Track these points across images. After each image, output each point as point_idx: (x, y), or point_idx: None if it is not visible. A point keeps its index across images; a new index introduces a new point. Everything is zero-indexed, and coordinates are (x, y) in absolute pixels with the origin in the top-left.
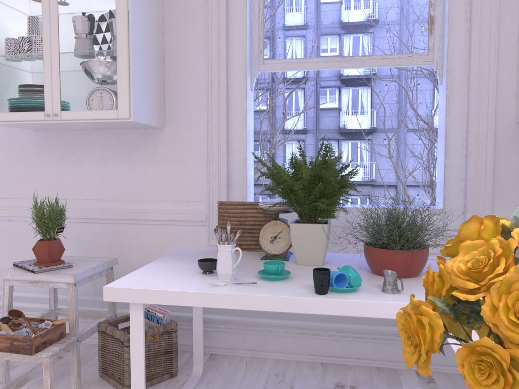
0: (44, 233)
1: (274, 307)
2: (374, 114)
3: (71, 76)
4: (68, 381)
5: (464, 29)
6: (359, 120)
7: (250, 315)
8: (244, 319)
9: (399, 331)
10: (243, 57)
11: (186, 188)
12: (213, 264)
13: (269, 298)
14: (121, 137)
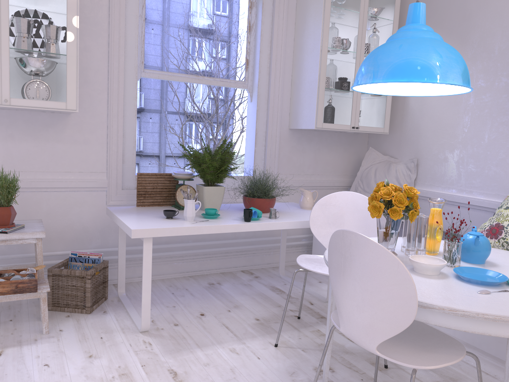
0: (5, 200)
1: (230, 230)
2: (142, 96)
3: (22, 69)
4: (27, 318)
5: (266, 72)
6: None
7: (138, 253)
8: (137, 255)
9: (369, 210)
10: (135, 67)
11: (90, 162)
12: (175, 212)
13: (228, 226)
14: (29, 117)
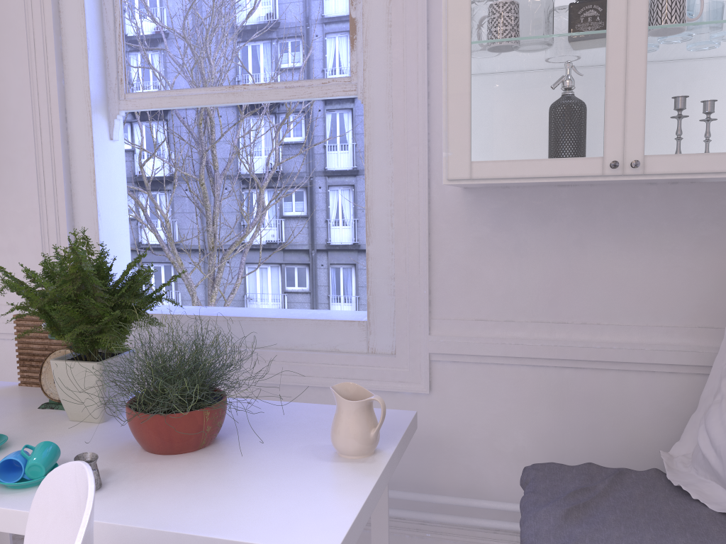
0: None
1: None
2: None
3: None
4: None
5: (386, 39)
6: None
7: None
8: None
9: None
10: (85, 93)
11: None
12: None
13: None
14: None
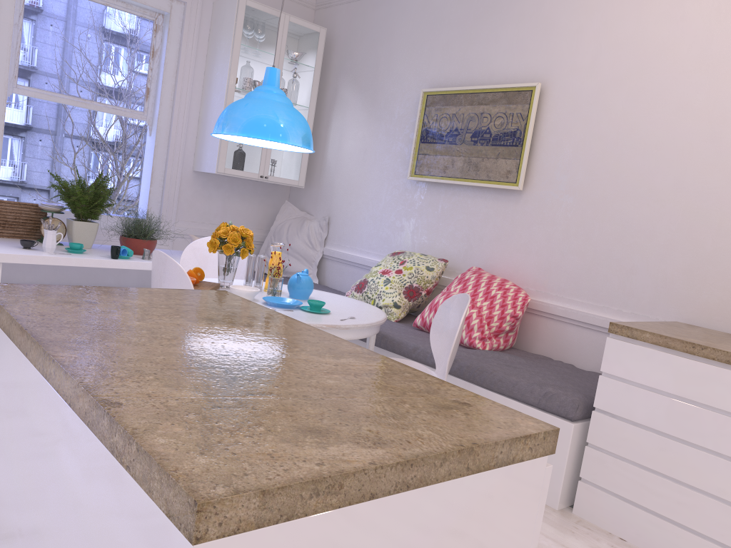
0: None
1: (92, 264)
2: (30, 110)
3: None
4: None
5: (169, 105)
6: (12, 113)
7: None
8: None
9: (208, 246)
10: (4, 81)
11: None
12: (34, 243)
13: (90, 260)
14: None
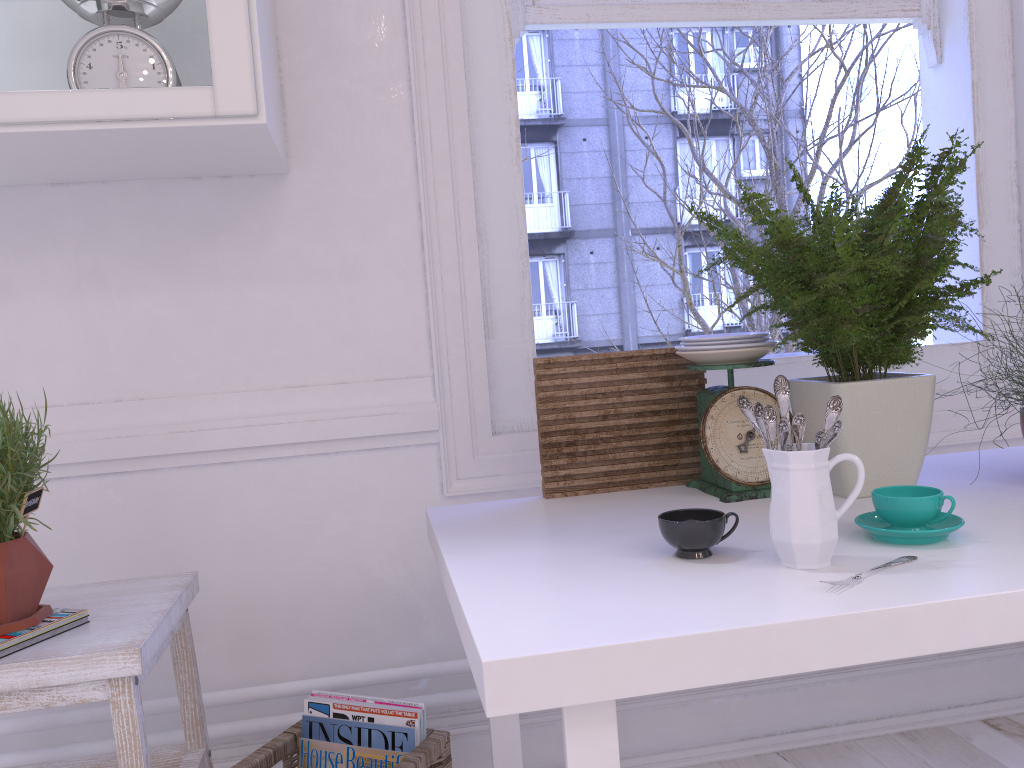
0: None
1: None
2: (566, 200)
3: None
4: None
5: None
6: (536, 214)
7: None
8: None
9: None
10: None
11: (369, 343)
12: (723, 523)
13: None
14: (149, 205)
